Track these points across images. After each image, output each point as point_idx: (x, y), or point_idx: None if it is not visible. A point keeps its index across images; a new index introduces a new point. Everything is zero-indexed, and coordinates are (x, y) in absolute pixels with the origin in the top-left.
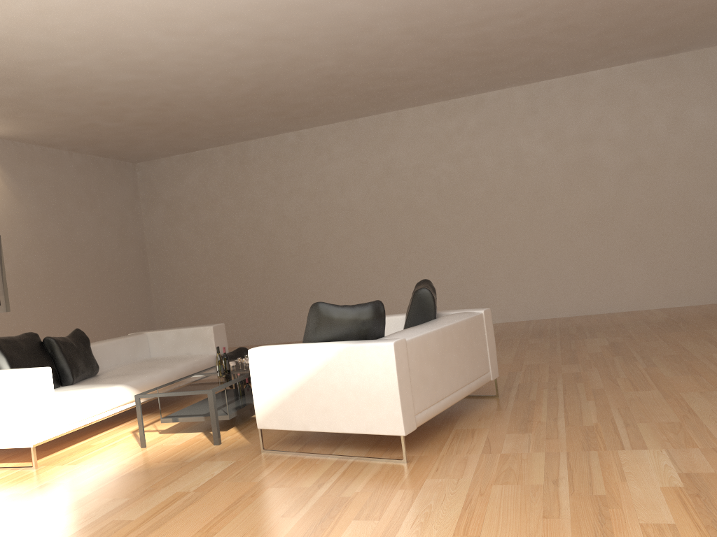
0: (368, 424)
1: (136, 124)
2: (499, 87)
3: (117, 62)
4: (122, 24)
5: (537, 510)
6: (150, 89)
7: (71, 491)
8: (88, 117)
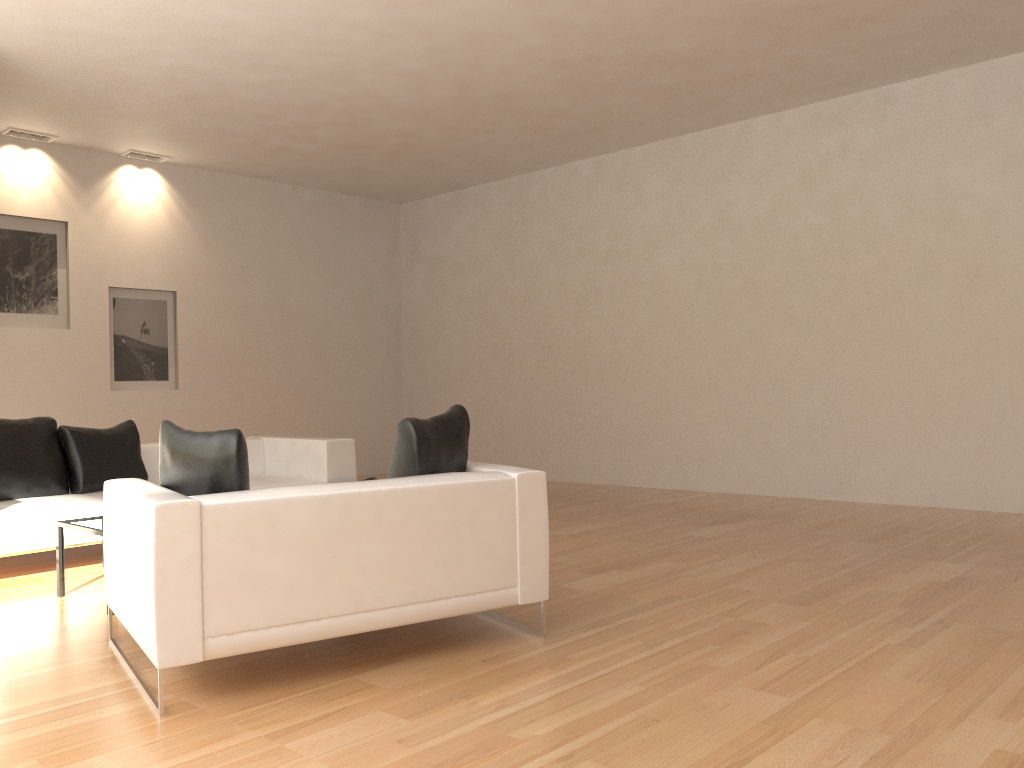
0: (142, 634)
1: (342, 147)
2: (916, 71)
3: (220, 55)
4: None
5: None
6: (304, 94)
7: None
8: (266, 137)
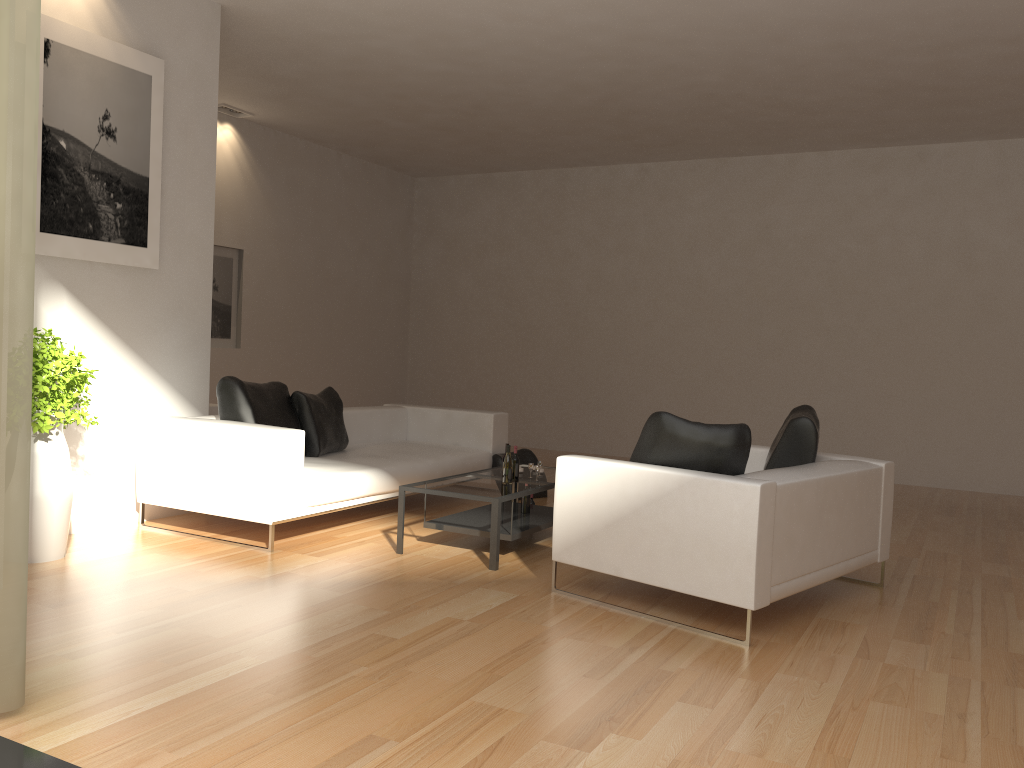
0: (705, 584)
1: (432, 128)
2: (955, 138)
3: (433, 47)
4: (453, 0)
5: (933, 745)
6: (463, 85)
7: (317, 588)
8: (375, 111)
